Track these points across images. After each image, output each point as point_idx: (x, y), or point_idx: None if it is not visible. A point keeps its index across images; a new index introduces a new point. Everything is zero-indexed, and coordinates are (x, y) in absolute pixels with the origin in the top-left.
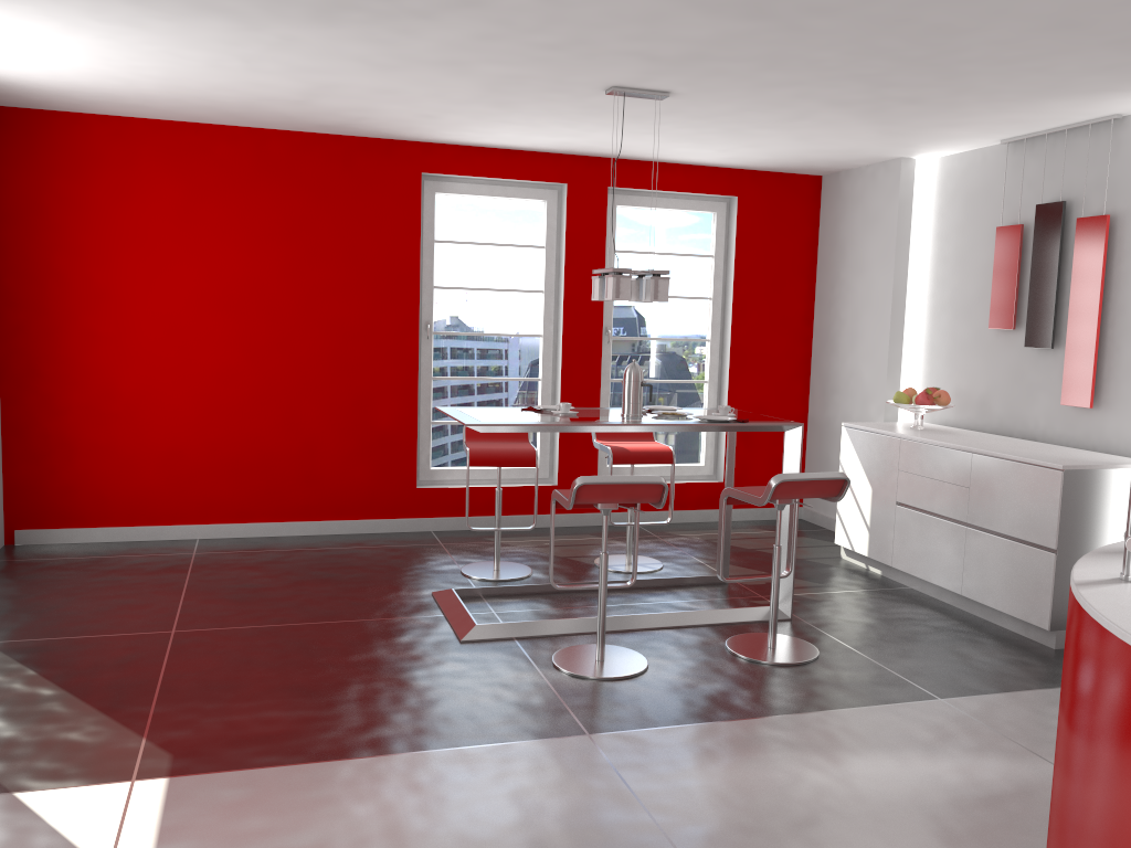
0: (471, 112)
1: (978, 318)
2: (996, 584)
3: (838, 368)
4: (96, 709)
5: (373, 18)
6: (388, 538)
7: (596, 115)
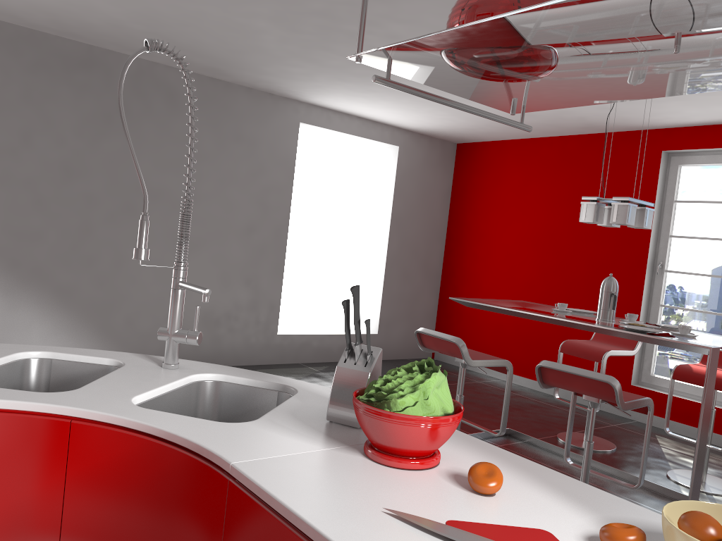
0: None
1: None
2: None
3: None
4: None
5: None
6: None
7: None
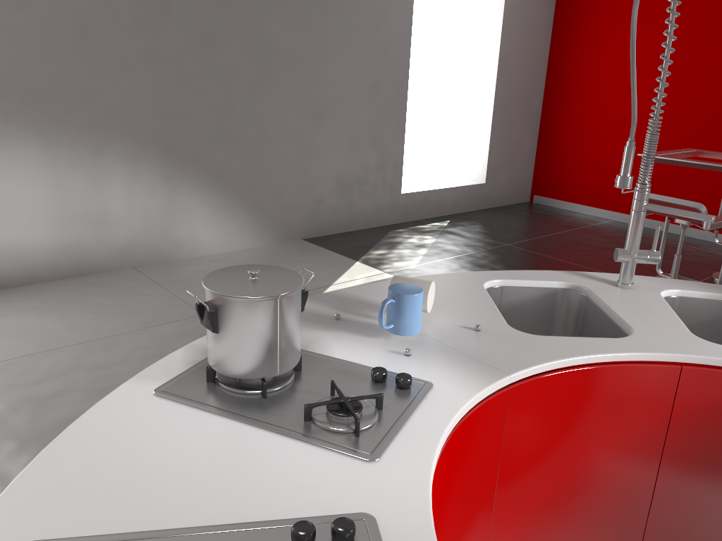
0: None
1: None
2: None
3: None
4: (424, 254)
5: None
6: (721, 248)
7: None
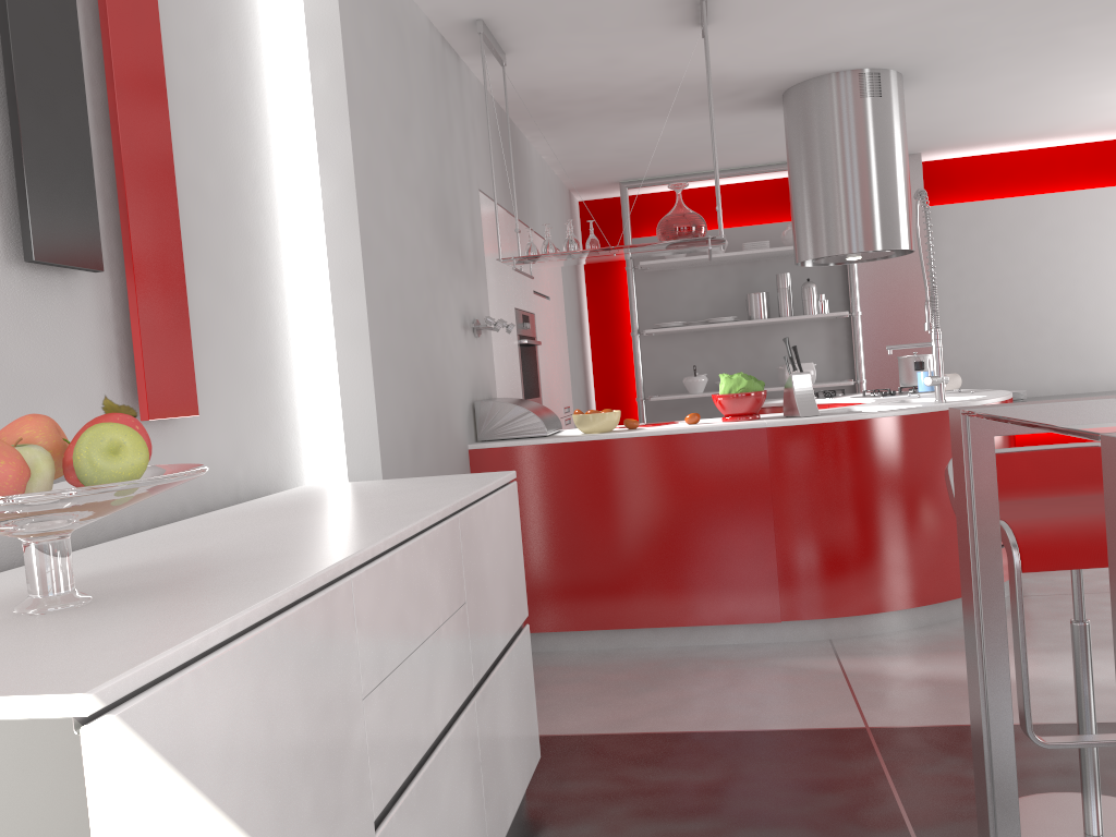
0: None
1: None
2: (509, 763)
3: None
4: None
5: None
6: None
7: None
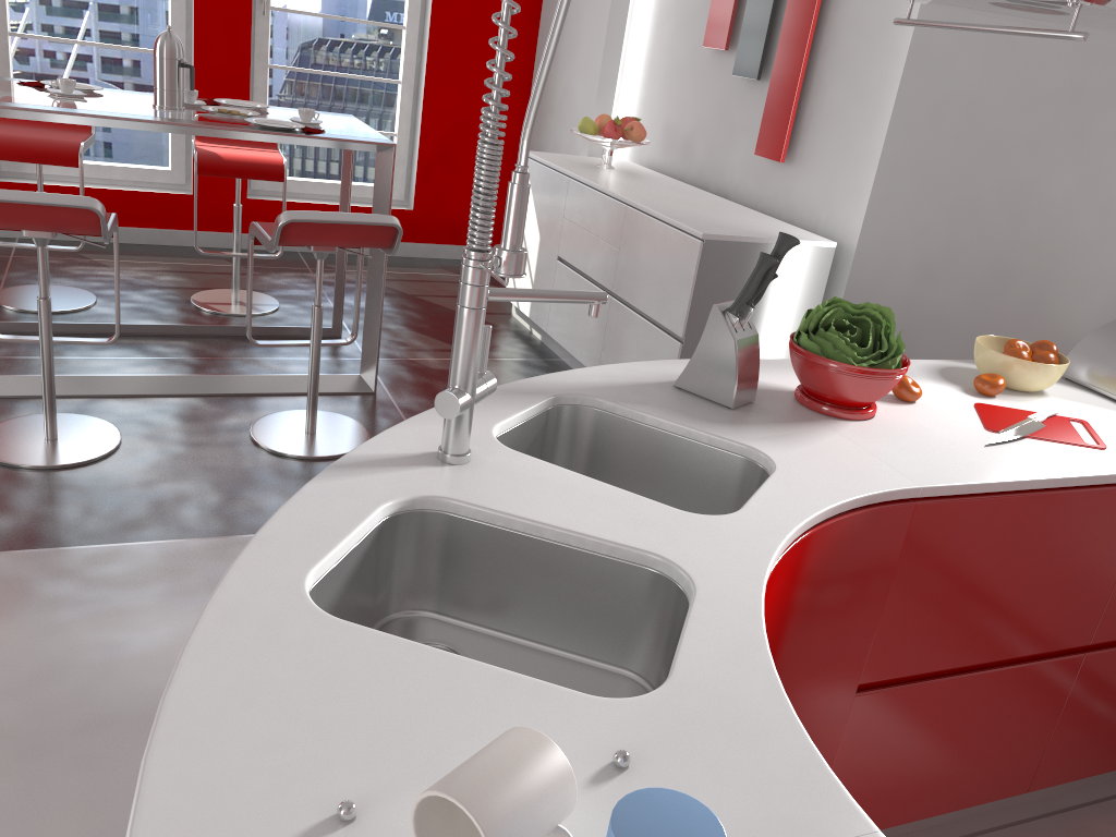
0: None
1: (698, 32)
2: None
3: (556, 82)
4: None
5: None
6: None
7: None
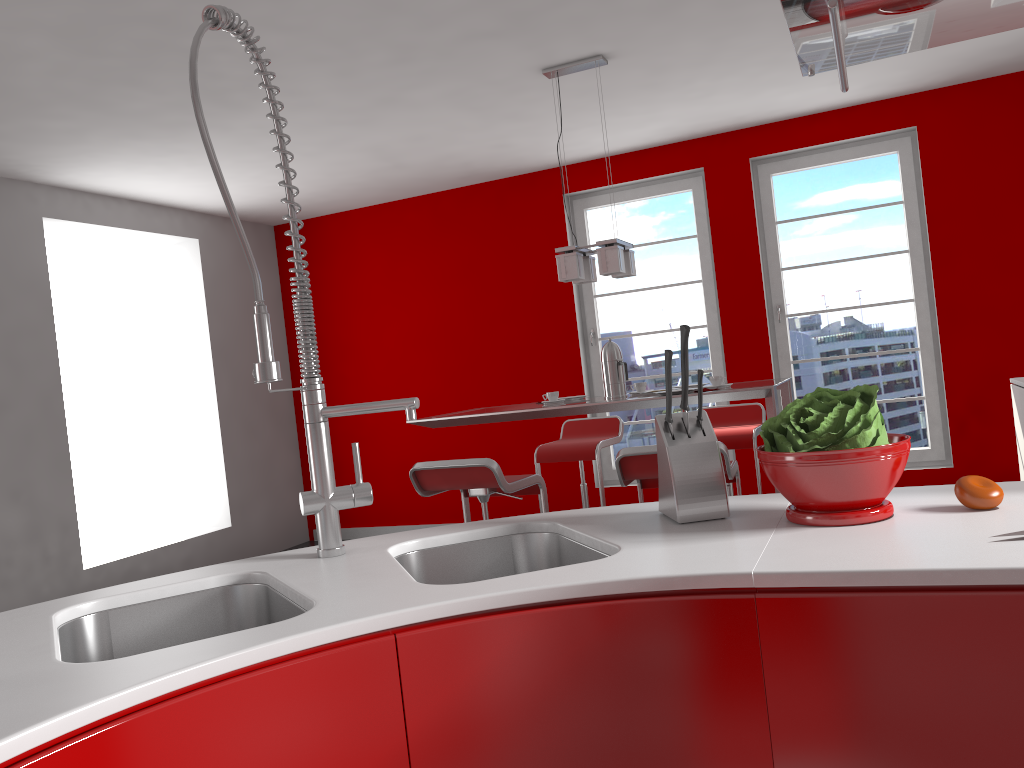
0: (516, 131)
1: None
2: None
3: None
4: None
5: (251, 92)
6: None
7: (611, 97)
